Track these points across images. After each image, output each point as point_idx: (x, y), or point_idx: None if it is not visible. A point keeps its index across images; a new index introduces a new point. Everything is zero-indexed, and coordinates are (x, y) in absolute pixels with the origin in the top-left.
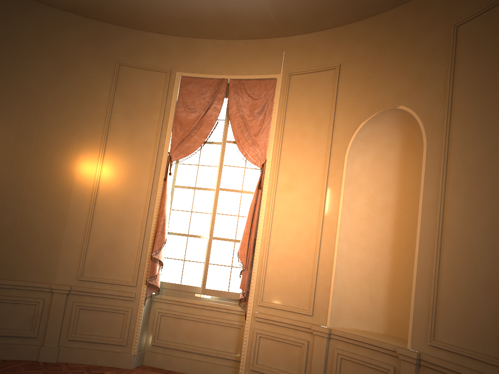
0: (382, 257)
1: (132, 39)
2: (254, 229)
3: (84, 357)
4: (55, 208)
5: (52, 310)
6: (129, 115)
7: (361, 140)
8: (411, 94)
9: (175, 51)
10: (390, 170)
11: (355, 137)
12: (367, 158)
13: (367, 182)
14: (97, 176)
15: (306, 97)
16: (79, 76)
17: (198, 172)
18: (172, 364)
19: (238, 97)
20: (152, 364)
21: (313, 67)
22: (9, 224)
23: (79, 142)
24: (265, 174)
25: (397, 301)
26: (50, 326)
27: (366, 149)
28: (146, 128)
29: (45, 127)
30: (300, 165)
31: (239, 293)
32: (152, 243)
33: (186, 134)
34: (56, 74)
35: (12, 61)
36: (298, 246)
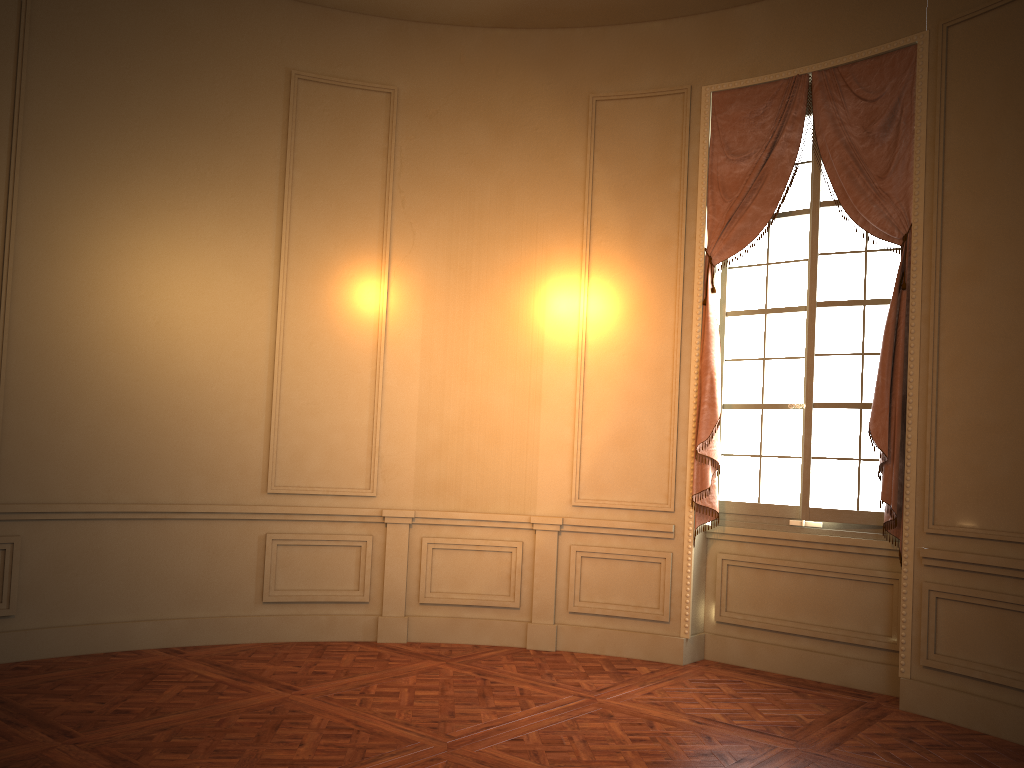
0: None
1: (612, 47)
2: (898, 375)
3: (598, 642)
4: (520, 383)
5: (538, 560)
6: (624, 191)
7: None
8: None
9: (695, 46)
10: None
11: None
12: None
13: None
14: (582, 315)
15: (992, 67)
16: (529, 139)
17: (767, 279)
18: (760, 659)
19: (834, 105)
20: (722, 657)
21: None
22: (453, 418)
23: (544, 260)
24: (912, 255)
25: None
26: (537, 587)
27: None
28: (658, 211)
29: (487, 243)
30: (992, 222)
31: (881, 513)
32: (694, 428)
33: (736, 206)
34: (493, 146)
35: (424, 140)
36: (1006, 398)
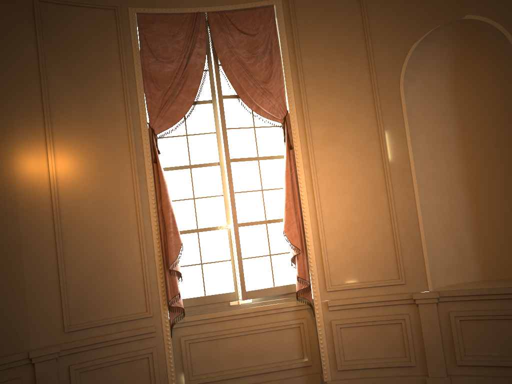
0: (457, 198)
1: None
2: (297, 200)
3: None
4: None
5: None
6: (75, 76)
7: (411, 67)
8: None
9: None
10: (441, 98)
11: (407, 62)
12: (416, 89)
13: (422, 116)
14: (52, 173)
15: (324, 24)
16: None
17: (188, 145)
18: None
19: (226, 35)
20: None
21: None
22: None
23: (8, 127)
24: (293, 129)
25: (488, 241)
26: None
27: (414, 77)
28: (106, 93)
29: None
30: (338, 110)
31: (288, 285)
32: (159, 252)
33: (170, 94)
34: None
35: None
36: (362, 207)
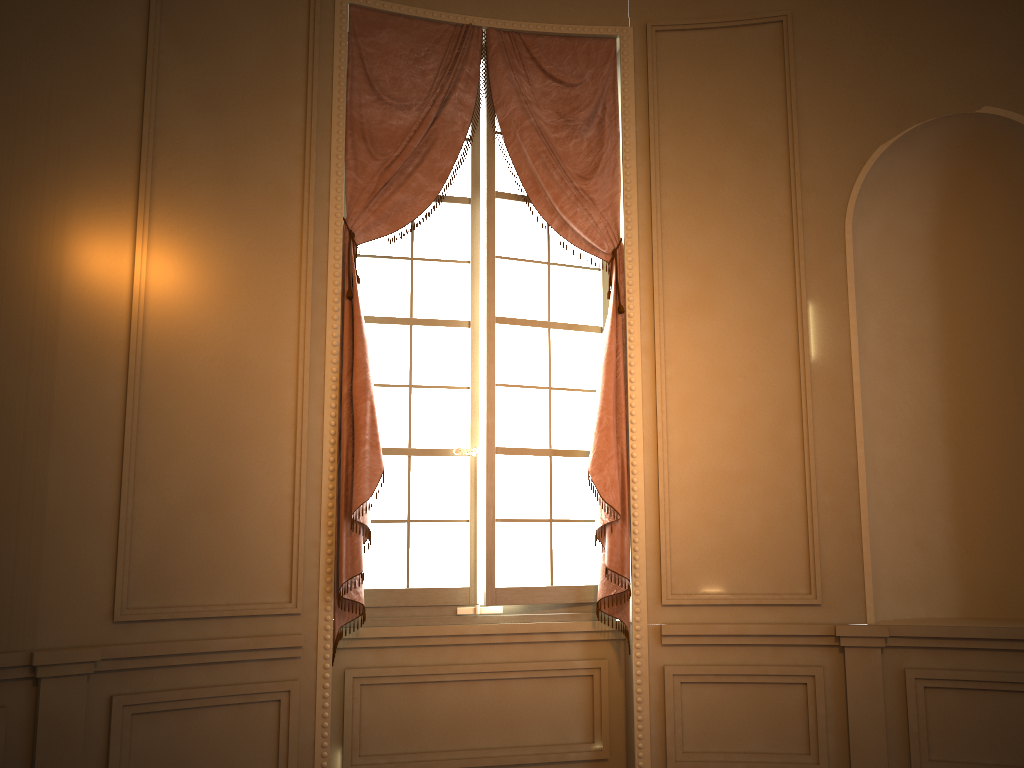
0: (927, 452)
1: None
2: (623, 414)
3: None
4: (7, 393)
5: (45, 739)
6: (214, 101)
7: (867, 190)
8: (1011, 81)
9: None
10: (914, 259)
11: (864, 179)
12: (870, 233)
13: (876, 286)
14: (139, 284)
15: (709, 87)
16: None
17: (413, 278)
18: None
19: (518, 77)
20: None
21: (714, 16)
22: None
23: (63, 174)
24: (629, 274)
25: (981, 540)
26: None
27: (870, 211)
28: (270, 146)
29: None
30: (720, 251)
31: (579, 586)
32: (332, 482)
33: (397, 168)
34: None
35: None
36: (749, 444)
